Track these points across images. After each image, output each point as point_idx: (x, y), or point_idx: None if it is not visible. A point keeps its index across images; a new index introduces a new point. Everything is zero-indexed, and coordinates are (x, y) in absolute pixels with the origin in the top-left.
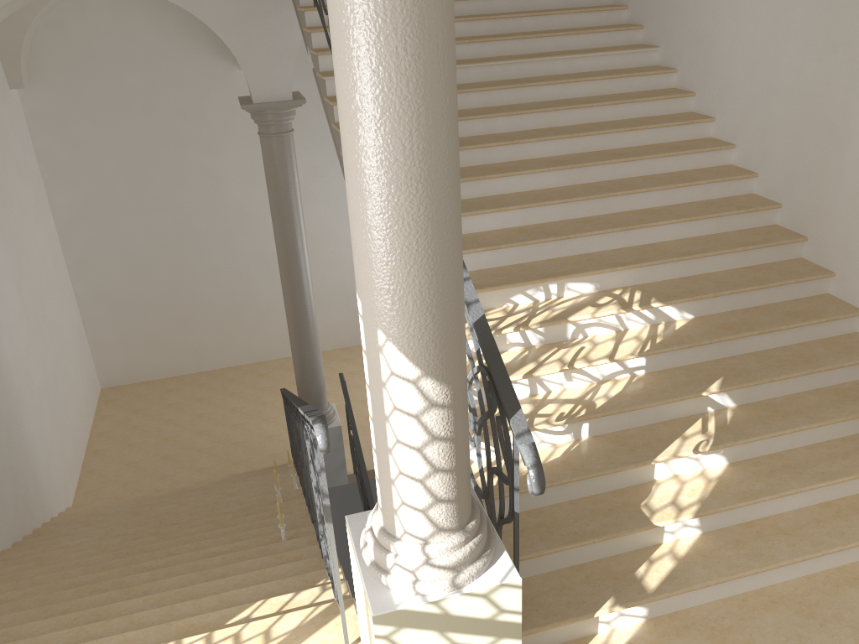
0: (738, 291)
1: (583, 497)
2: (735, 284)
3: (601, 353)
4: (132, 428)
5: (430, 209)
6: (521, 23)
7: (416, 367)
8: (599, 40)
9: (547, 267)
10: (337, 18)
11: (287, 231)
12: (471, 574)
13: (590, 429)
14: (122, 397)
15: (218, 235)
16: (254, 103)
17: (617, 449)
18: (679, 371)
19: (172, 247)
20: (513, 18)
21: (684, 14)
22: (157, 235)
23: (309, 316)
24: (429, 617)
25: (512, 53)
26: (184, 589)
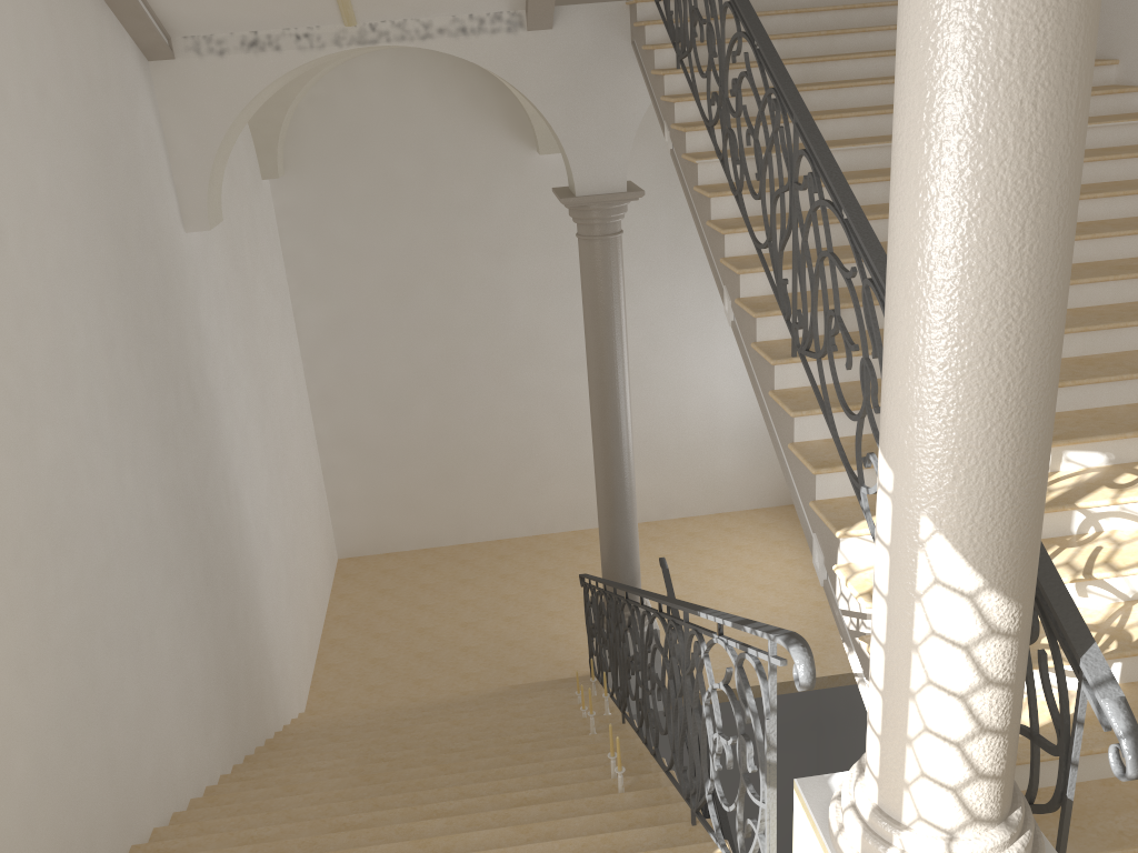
0: None
1: None
2: None
3: (1131, 558)
4: (377, 613)
5: (1034, 340)
6: None
7: (977, 574)
8: None
9: None
10: (925, 62)
11: (606, 363)
12: None
13: (1122, 672)
14: (364, 571)
15: (497, 366)
16: (577, 196)
17: None
18: None
19: (438, 381)
20: None
21: None
22: (421, 364)
23: (627, 479)
24: None
25: None
26: (505, 850)
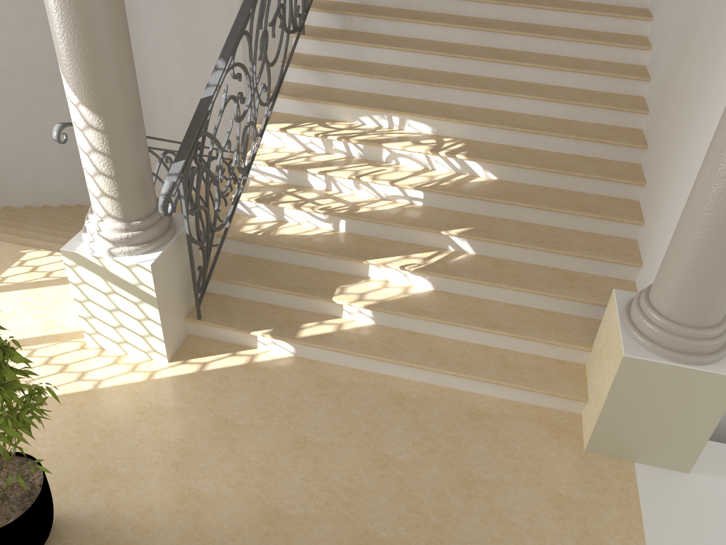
0: (540, 169)
1: (311, 267)
2: (545, 164)
3: (390, 177)
4: None
5: None
6: None
7: (75, 96)
8: None
9: (402, 103)
10: None
11: None
12: (122, 251)
13: (346, 226)
14: None
15: None
16: None
17: (352, 246)
18: (449, 213)
19: None
20: None
21: None
22: None
23: None
24: (95, 266)
25: None
26: None
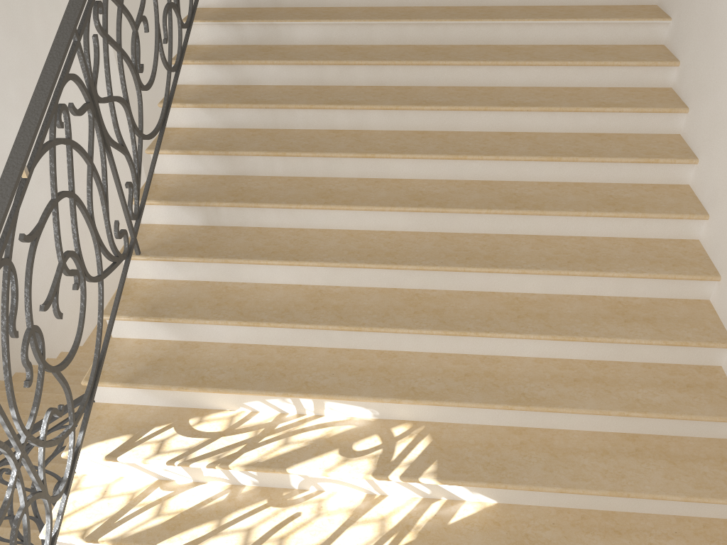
0: (572, 492)
1: None
2: (577, 474)
3: (308, 538)
4: None
5: None
6: None
7: None
8: None
9: (316, 368)
10: None
11: None
12: None
13: None
14: None
15: None
16: None
17: None
18: None
19: None
20: None
21: None
22: None
23: None
24: None
25: (455, 3)
26: None
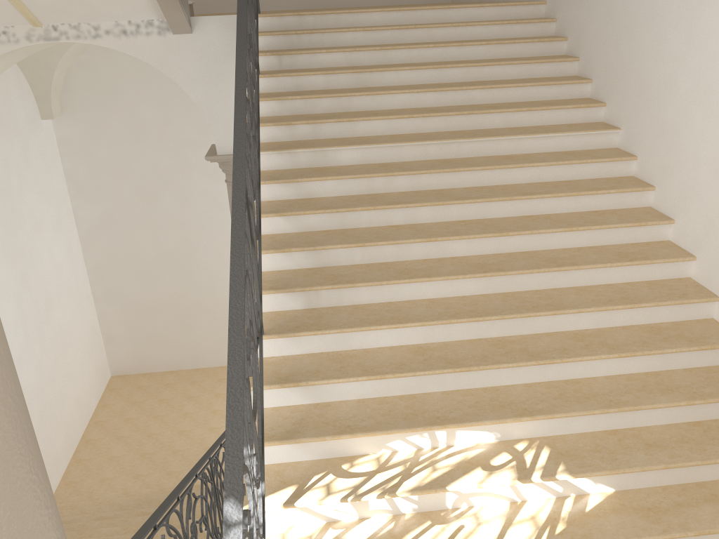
0: (674, 466)
1: None
2: (672, 454)
3: None
4: (125, 419)
5: None
6: (471, 95)
7: None
8: (554, 117)
9: (439, 406)
10: None
11: None
12: None
13: None
14: (125, 386)
15: (218, 251)
16: (218, 155)
17: None
18: None
19: (177, 259)
20: (463, 90)
21: (647, 99)
22: (164, 248)
23: None
24: None
25: (457, 128)
26: None
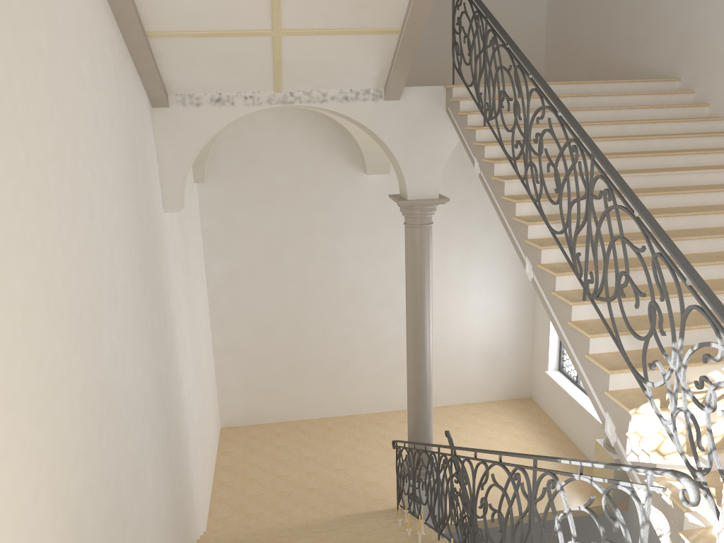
0: None
1: None
2: None
3: None
4: (249, 464)
5: None
6: (652, 143)
7: None
8: (722, 159)
9: None
10: None
11: (419, 304)
12: None
13: None
14: (238, 436)
15: (331, 305)
16: (408, 200)
17: None
18: None
19: (294, 313)
20: (647, 139)
21: None
22: (283, 302)
23: (428, 378)
24: None
25: (650, 167)
26: None
